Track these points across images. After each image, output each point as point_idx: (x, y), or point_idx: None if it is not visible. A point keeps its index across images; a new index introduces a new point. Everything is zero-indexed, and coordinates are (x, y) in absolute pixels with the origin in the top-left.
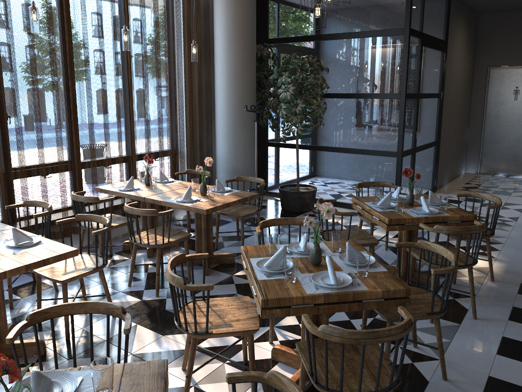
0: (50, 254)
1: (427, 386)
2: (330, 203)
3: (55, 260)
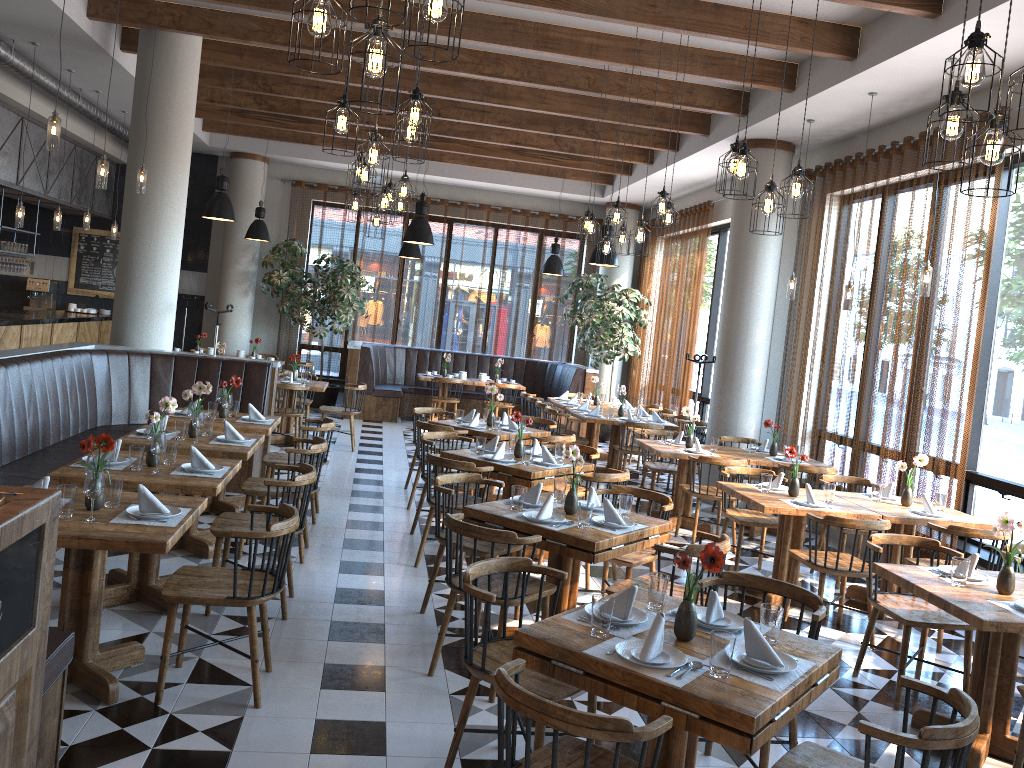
0: (758, 500)
1: (442, 664)
2: (571, 447)
3: (752, 504)
